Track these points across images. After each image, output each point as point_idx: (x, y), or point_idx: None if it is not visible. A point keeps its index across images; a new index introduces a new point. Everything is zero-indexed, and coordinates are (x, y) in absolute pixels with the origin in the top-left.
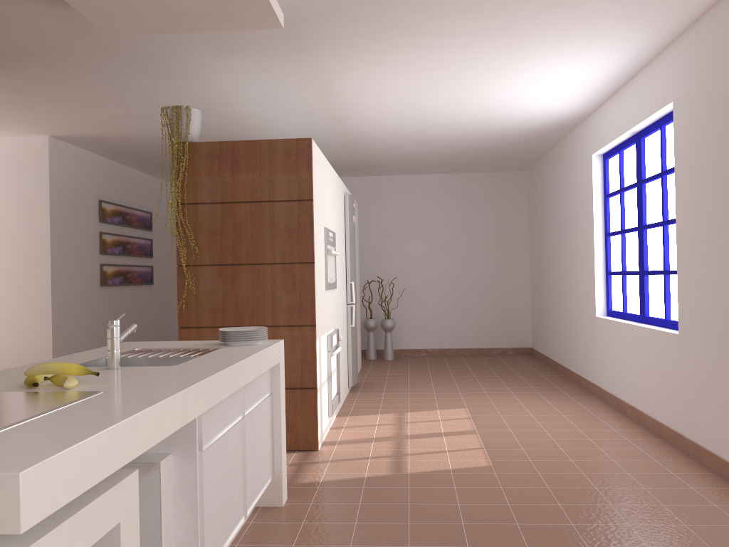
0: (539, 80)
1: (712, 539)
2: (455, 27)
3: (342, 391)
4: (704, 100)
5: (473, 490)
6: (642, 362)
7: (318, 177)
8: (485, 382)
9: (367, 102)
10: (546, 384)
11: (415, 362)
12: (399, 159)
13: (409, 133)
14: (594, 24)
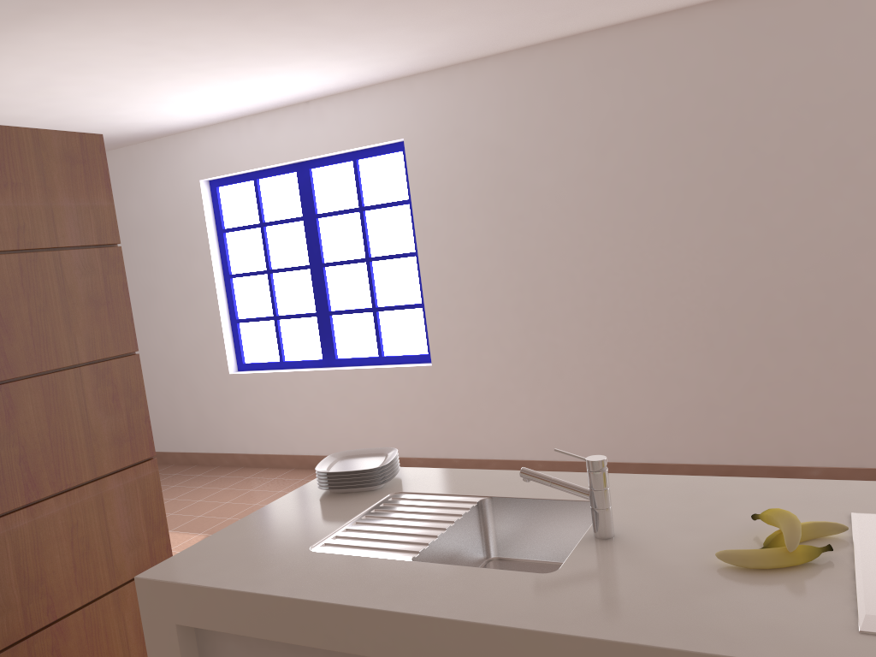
0: (241, 87)
1: None
2: (323, 15)
3: None
4: (465, 144)
5: None
6: (357, 406)
7: None
8: None
9: None
10: None
11: None
12: None
13: None
14: (401, 49)
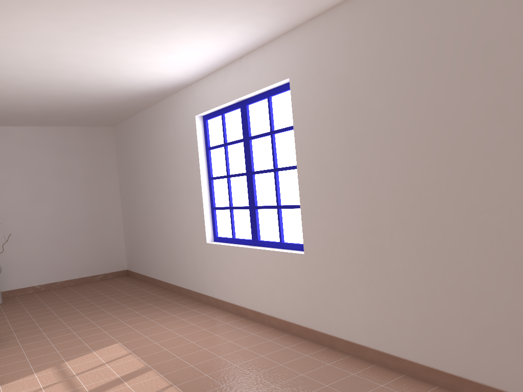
0: (175, 49)
1: None
2: None
3: None
4: (324, 78)
5: None
6: (264, 277)
7: None
8: (112, 310)
9: None
10: (165, 302)
11: (28, 302)
12: (2, 110)
13: (27, 86)
14: (251, 5)
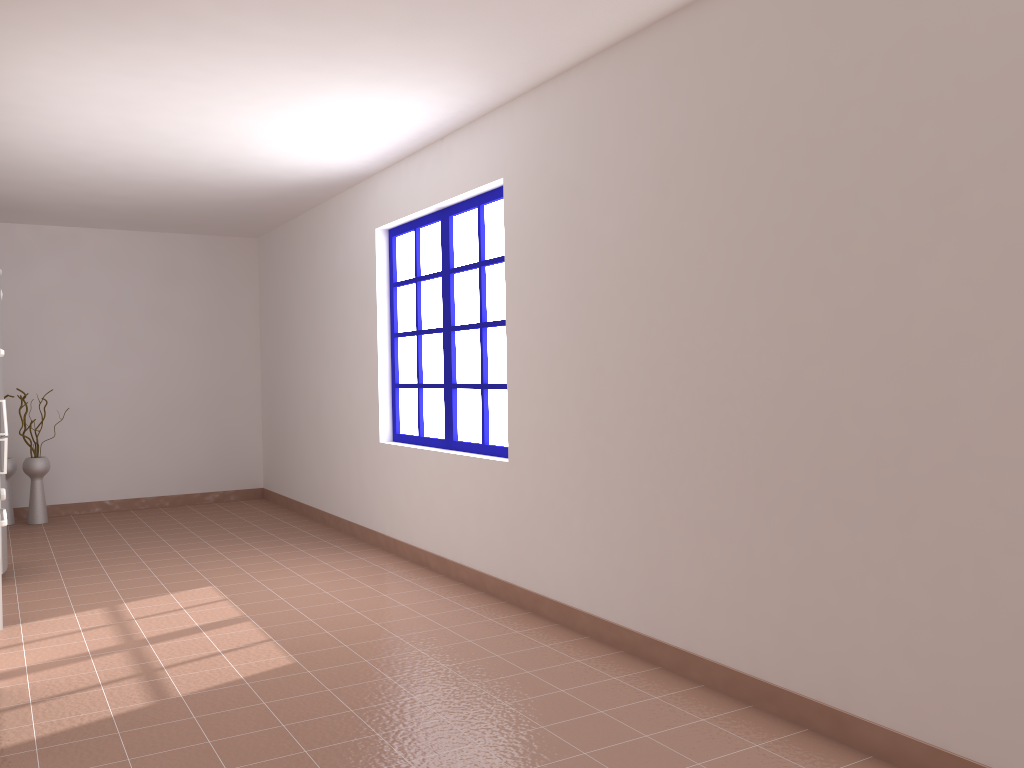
0: (330, 122)
1: (596, 700)
2: (251, 28)
3: None
4: (548, 182)
5: (293, 701)
6: (454, 499)
7: None
8: (219, 543)
9: (55, 108)
10: (307, 538)
11: (88, 524)
12: (67, 201)
13: (104, 165)
14: (430, 65)
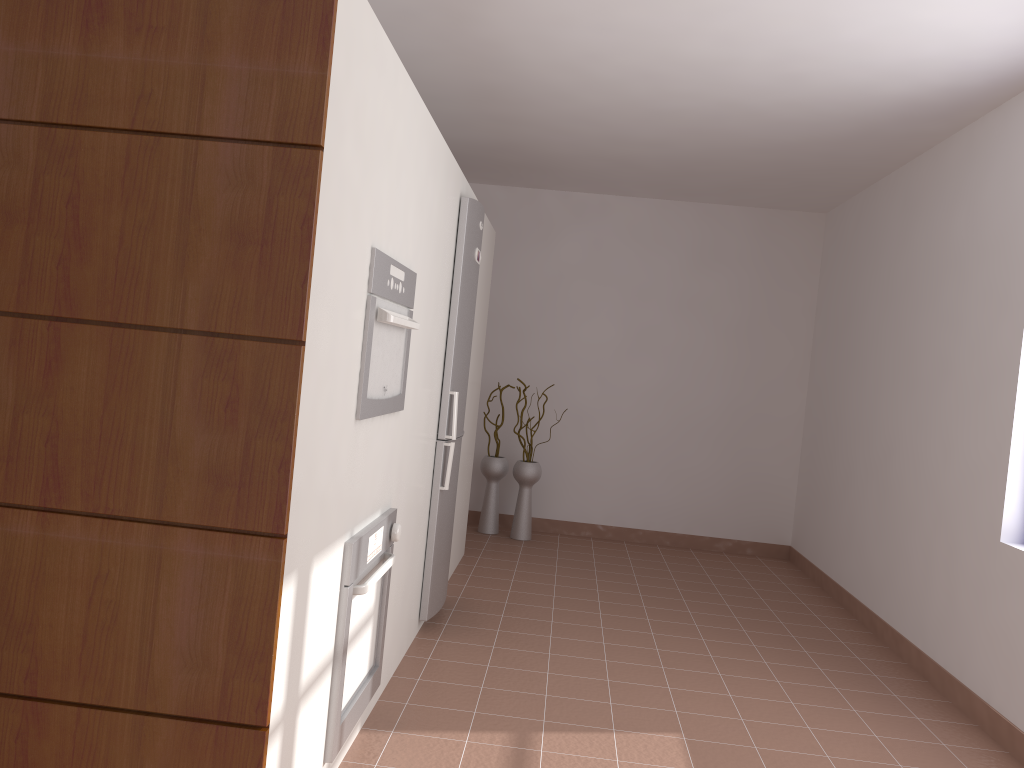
0: None
1: None
2: None
3: (397, 644)
4: None
5: None
6: None
7: (362, 97)
8: (712, 633)
9: None
10: (846, 661)
11: (570, 553)
12: (589, 152)
13: (620, 81)
14: None
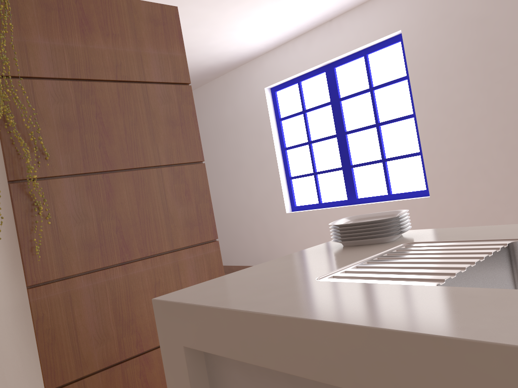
0: (284, 8)
1: None
2: None
3: None
4: (450, 23)
5: None
6: None
7: None
8: None
9: None
10: None
11: None
12: None
13: None
14: None
